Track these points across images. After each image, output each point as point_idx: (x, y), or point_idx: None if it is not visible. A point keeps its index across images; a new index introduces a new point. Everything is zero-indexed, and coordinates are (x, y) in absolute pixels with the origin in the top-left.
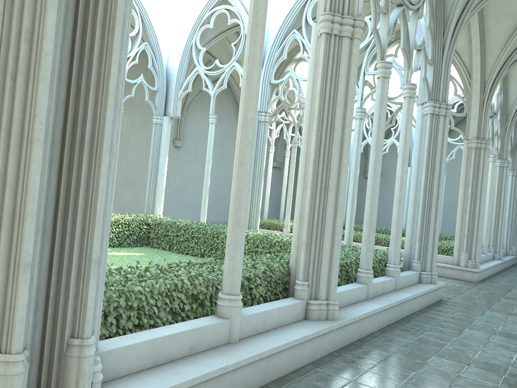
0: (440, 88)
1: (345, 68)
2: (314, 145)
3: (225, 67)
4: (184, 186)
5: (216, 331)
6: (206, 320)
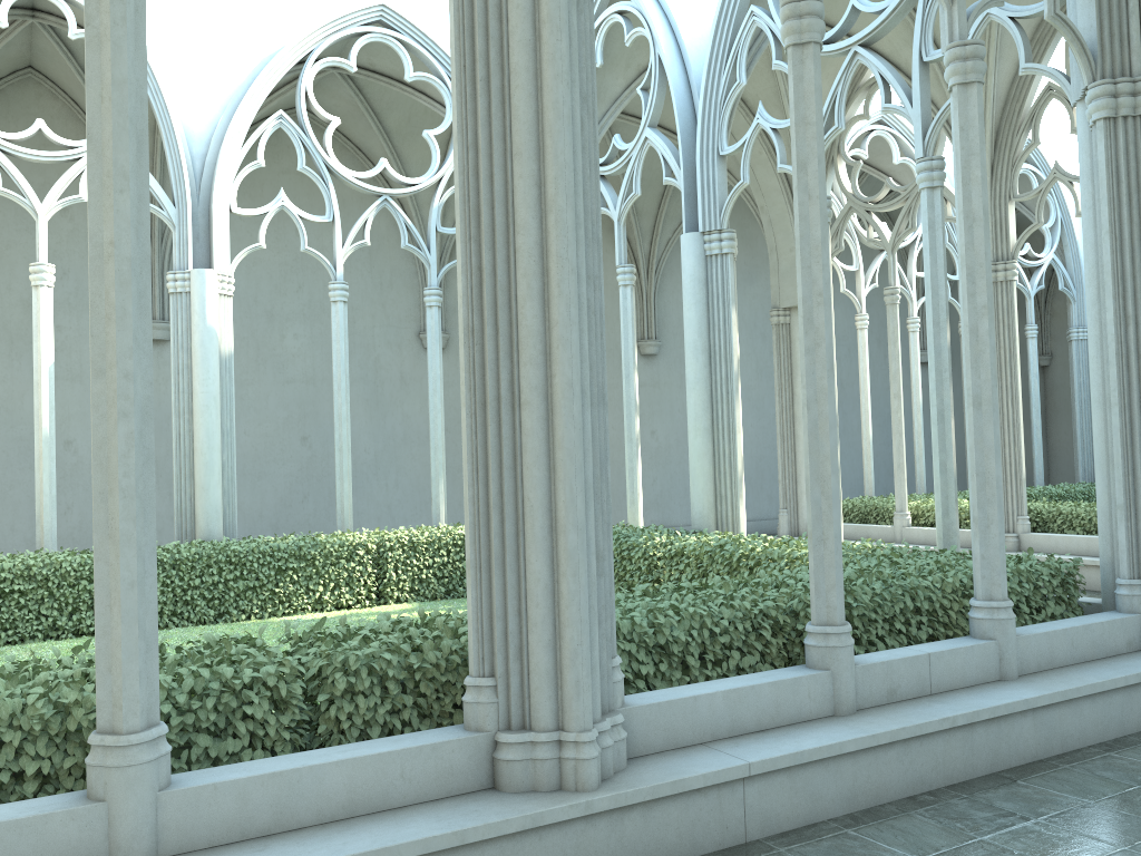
0: (1129, 35)
1: (524, 44)
2: (463, 284)
3: (630, 148)
4: (678, 442)
5: (45, 837)
6: (33, 805)
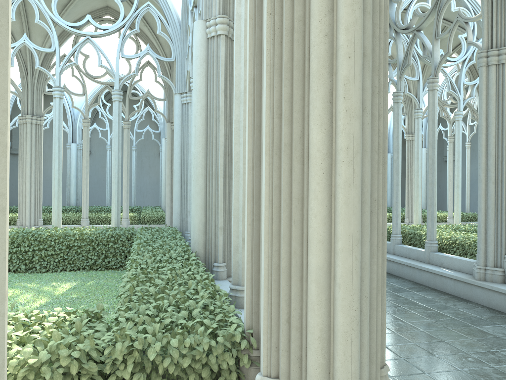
0: None
1: None
2: (223, 138)
3: None
4: None
5: None
6: None
